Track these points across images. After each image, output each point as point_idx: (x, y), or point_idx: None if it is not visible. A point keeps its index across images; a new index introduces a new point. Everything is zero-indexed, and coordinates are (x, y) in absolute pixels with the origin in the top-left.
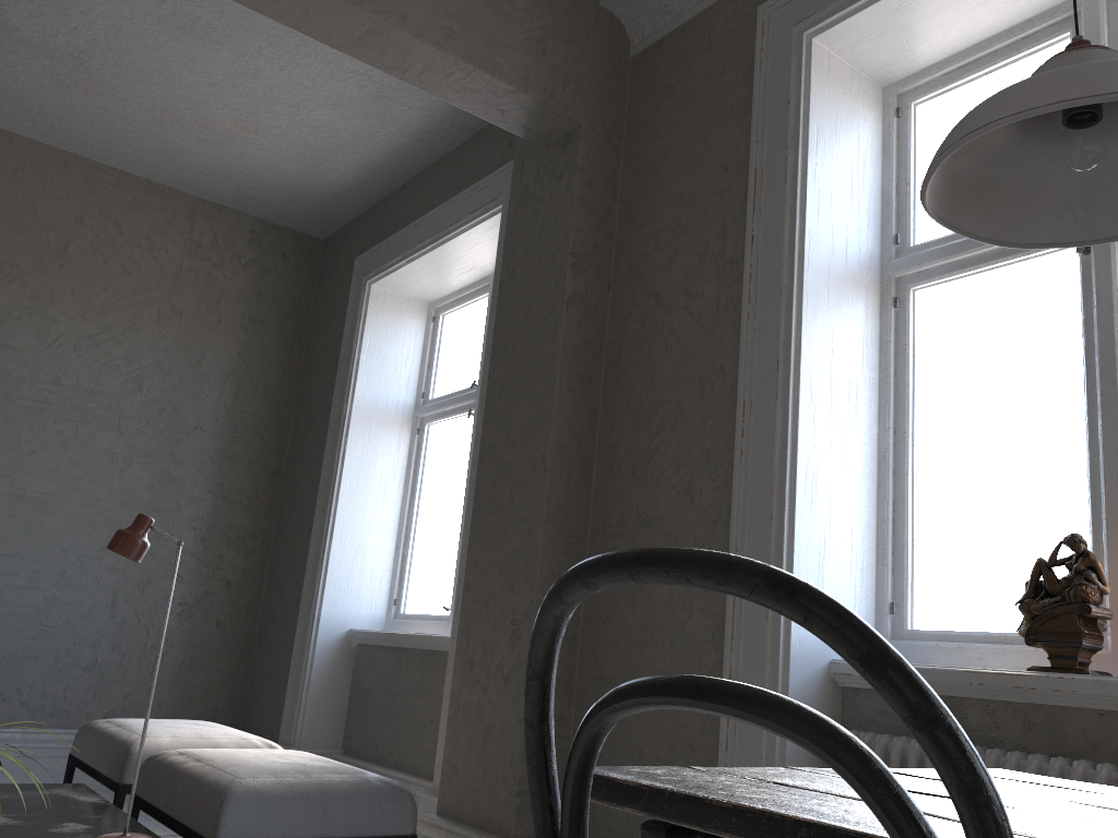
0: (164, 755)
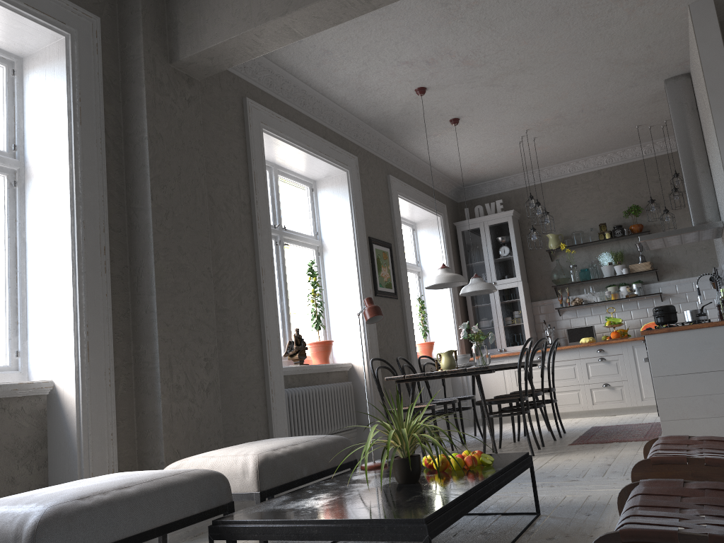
0: (272, 455)
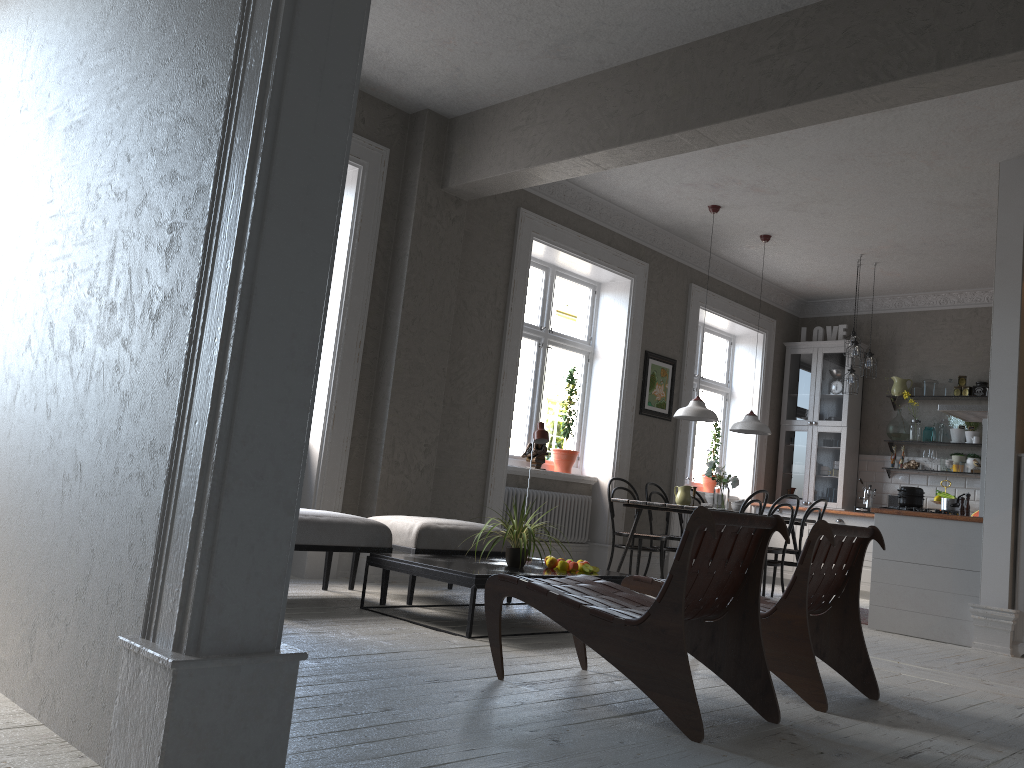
0: (434, 526)
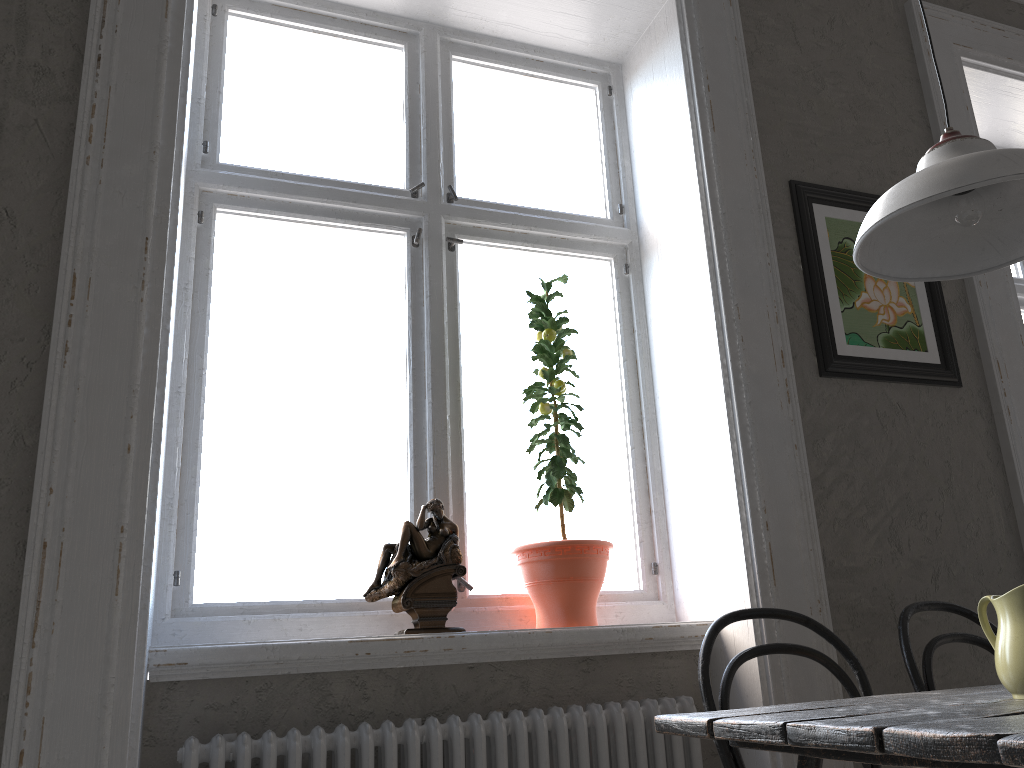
0: None
